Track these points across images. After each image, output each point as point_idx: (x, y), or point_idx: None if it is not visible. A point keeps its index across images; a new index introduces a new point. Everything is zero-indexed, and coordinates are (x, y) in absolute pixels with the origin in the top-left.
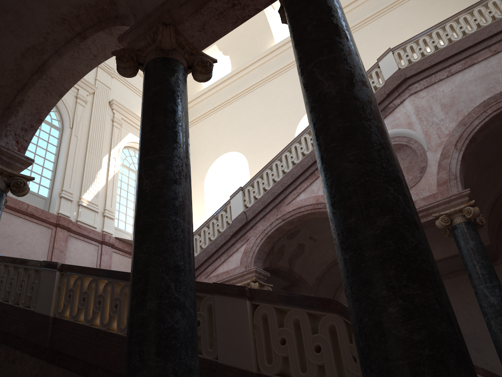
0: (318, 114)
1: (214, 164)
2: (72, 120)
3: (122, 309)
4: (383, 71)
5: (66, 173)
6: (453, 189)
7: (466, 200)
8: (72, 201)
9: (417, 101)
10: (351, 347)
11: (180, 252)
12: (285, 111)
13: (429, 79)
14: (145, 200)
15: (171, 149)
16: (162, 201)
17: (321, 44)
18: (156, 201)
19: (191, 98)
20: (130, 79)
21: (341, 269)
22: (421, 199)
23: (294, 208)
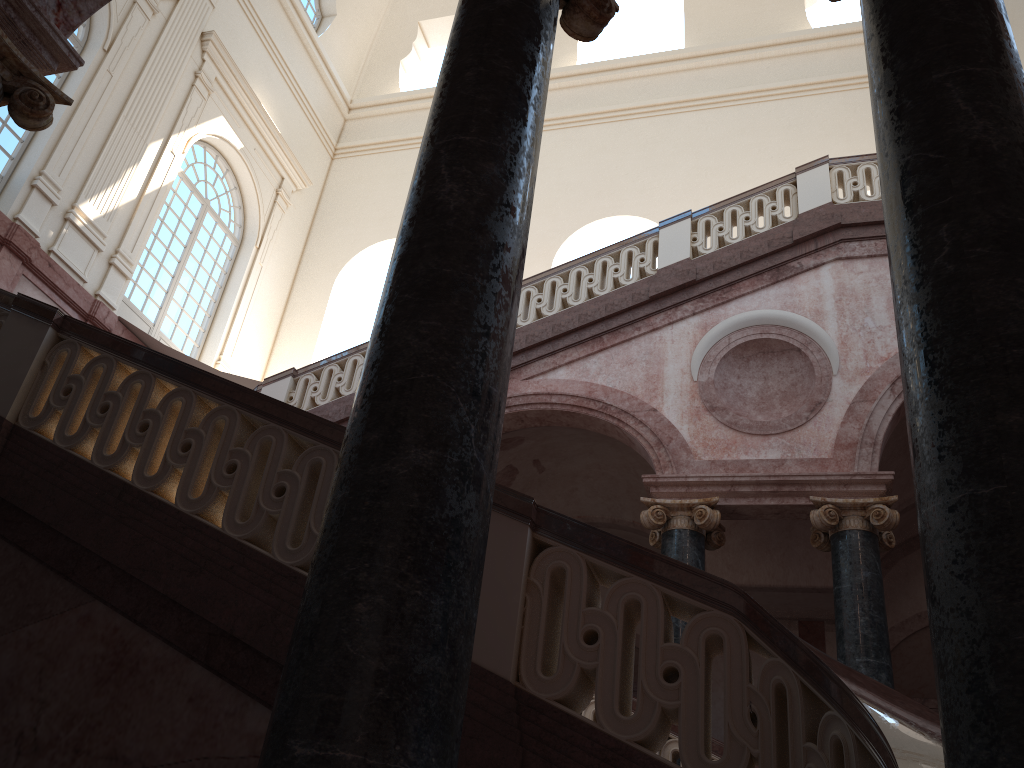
0: (945, 177)
1: (369, 250)
2: (113, 36)
3: (200, 459)
4: (801, 196)
5: (63, 141)
6: (862, 462)
7: (881, 491)
8: (54, 204)
9: (847, 276)
10: (751, 693)
11: (497, 366)
12: (551, 202)
13: (883, 243)
14: (442, 224)
15: (518, 141)
16: (482, 242)
17: (972, 41)
18: (467, 236)
19: (367, 101)
20: (259, 6)
21: (949, 514)
22: (797, 460)
23: (538, 392)
